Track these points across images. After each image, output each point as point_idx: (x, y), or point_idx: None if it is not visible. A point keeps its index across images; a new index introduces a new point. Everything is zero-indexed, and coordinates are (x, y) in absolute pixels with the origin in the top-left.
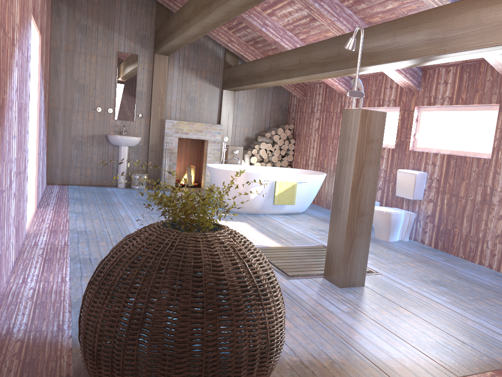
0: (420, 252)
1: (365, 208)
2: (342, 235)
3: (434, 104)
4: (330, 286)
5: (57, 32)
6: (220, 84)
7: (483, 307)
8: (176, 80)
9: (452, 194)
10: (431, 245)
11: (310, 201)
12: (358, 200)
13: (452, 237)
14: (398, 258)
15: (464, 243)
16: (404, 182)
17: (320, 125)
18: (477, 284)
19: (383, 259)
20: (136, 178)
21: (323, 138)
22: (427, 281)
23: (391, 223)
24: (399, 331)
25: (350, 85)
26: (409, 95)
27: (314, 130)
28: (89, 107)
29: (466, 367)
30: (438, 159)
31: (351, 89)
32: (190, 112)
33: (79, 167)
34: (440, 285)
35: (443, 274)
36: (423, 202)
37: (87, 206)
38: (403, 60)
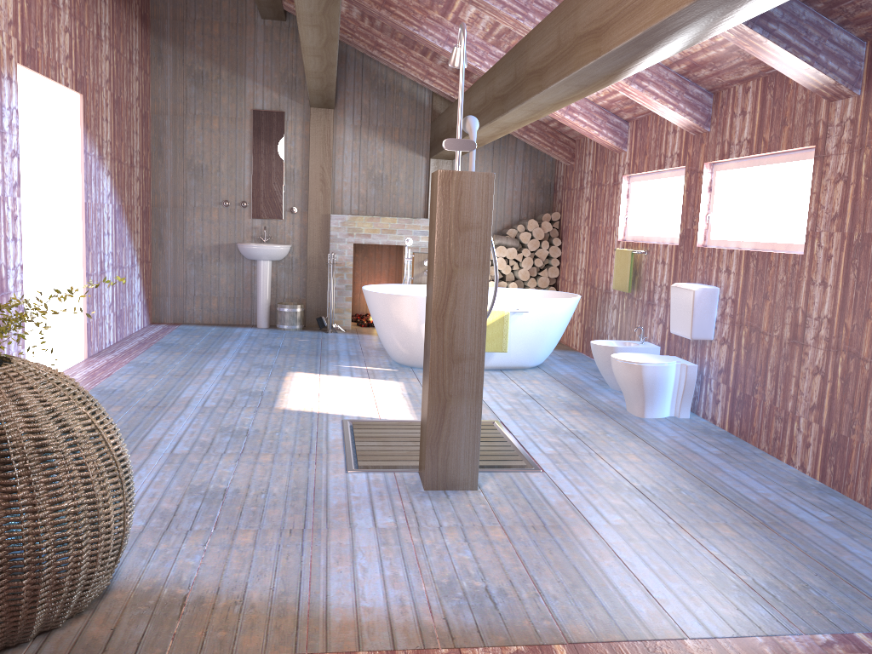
0: (685, 438)
1: (465, 348)
2: (427, 396)
3: (728, 155)
4: (410, 487)
5: (159, 87)
6: (426, 150)
7: (678, 538)
8: (349, 149)
9: (752, 326)
10: (724, 426)
11: (544, 345)
12: (449, 334)
13: (752, 411)
14: (619, 447)
15: (768, 422)
16: (680, 308)
17: (590, 210)
18: (727, 499)
19: (585, 447)
20: (283, 313)
21: (593, 234)
22: (623, 488)
23: (645, 383)
24: (437, 565)
25: (623, 133)
26: (697, 143)
27: (583, 220)
28: (212, 200)
29: (481, 634)
30: (733, 260)
31: (625, 141)
32: (376, 199)
33: (200, 296)
34: (642, 496)
35: (677, 478)
36: (715, 344)
37: (167, 355)
38: (565, 76)
